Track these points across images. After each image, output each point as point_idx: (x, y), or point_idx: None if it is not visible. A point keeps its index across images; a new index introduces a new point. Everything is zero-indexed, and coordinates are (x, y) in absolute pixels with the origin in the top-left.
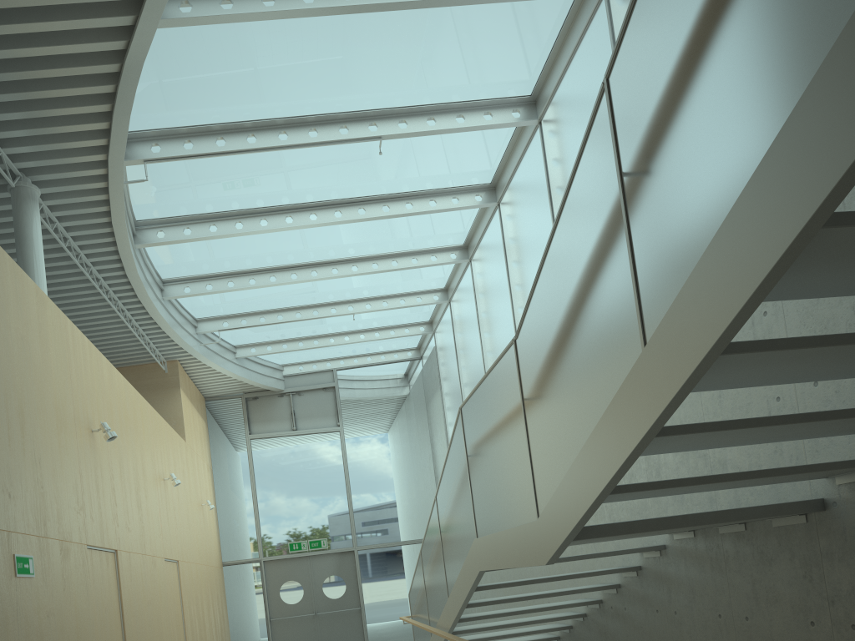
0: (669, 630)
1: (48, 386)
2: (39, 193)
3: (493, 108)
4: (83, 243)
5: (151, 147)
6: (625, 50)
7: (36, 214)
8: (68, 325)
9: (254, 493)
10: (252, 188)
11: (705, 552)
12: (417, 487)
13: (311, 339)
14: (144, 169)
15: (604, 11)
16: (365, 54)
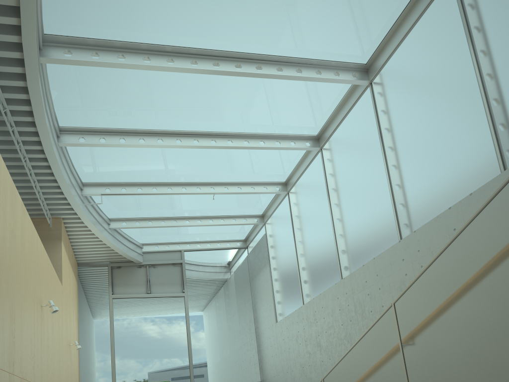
0: None
1: None
2: None
3: None
4: None
5: None
6: None
7: None
8: None
9: (112, 341)
10: (168, 12)
11: None
12: (242, 342)
13: (171, 219)
14: None
15: None
16: None
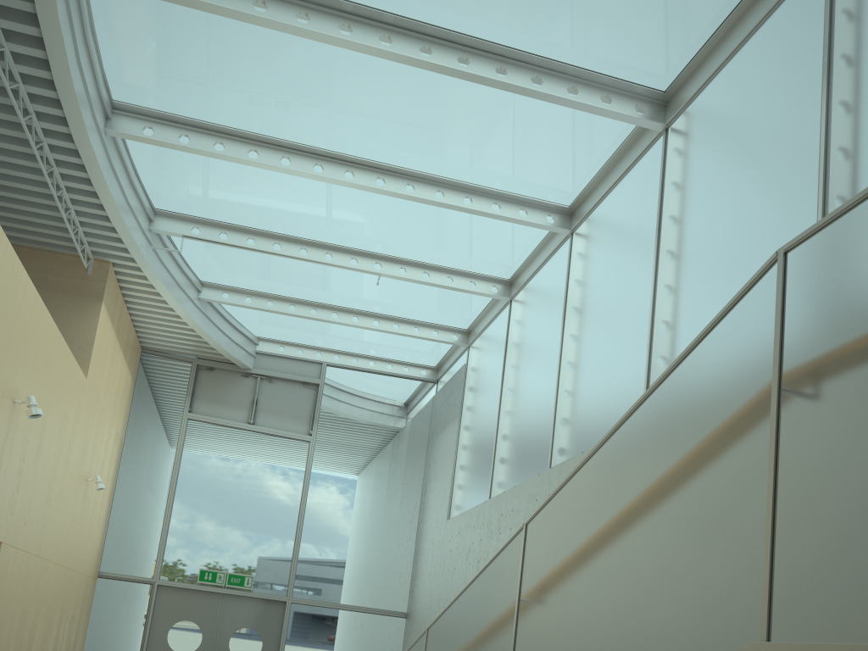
0: None
1: None
2: None
3: None
4: None
5: None
6: None
7: None
8: None
9: (171, 490)
10: None
11: None
12: (391, 541)
13: (308, 306)
14: None
15: None
16: None
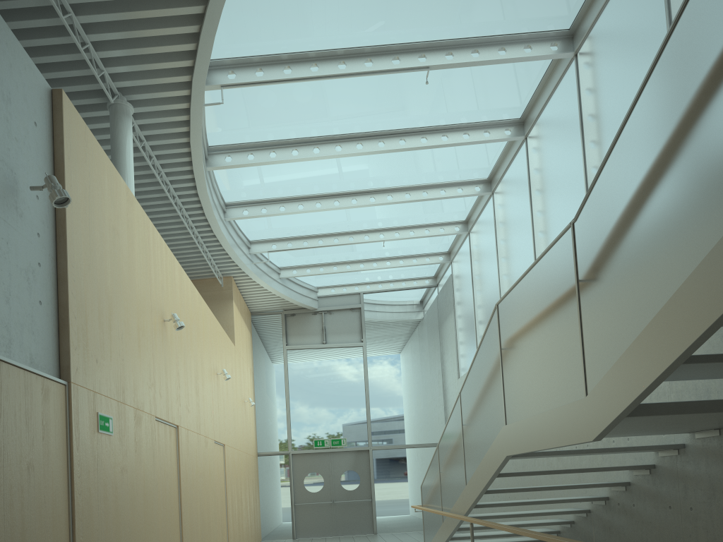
0: (682, 525)
1: (131, 274)
2: (133, 110)
3: (533, 41)
4: (164, 162)
5: (228, 74)
6: None
7: (129, 129)
8: (149, 226)
9: (287, 396)
10: (309, 117)
11: None
12: (427, 398)
13: (344, 264)
14: (219, 97)
15: None
16: None
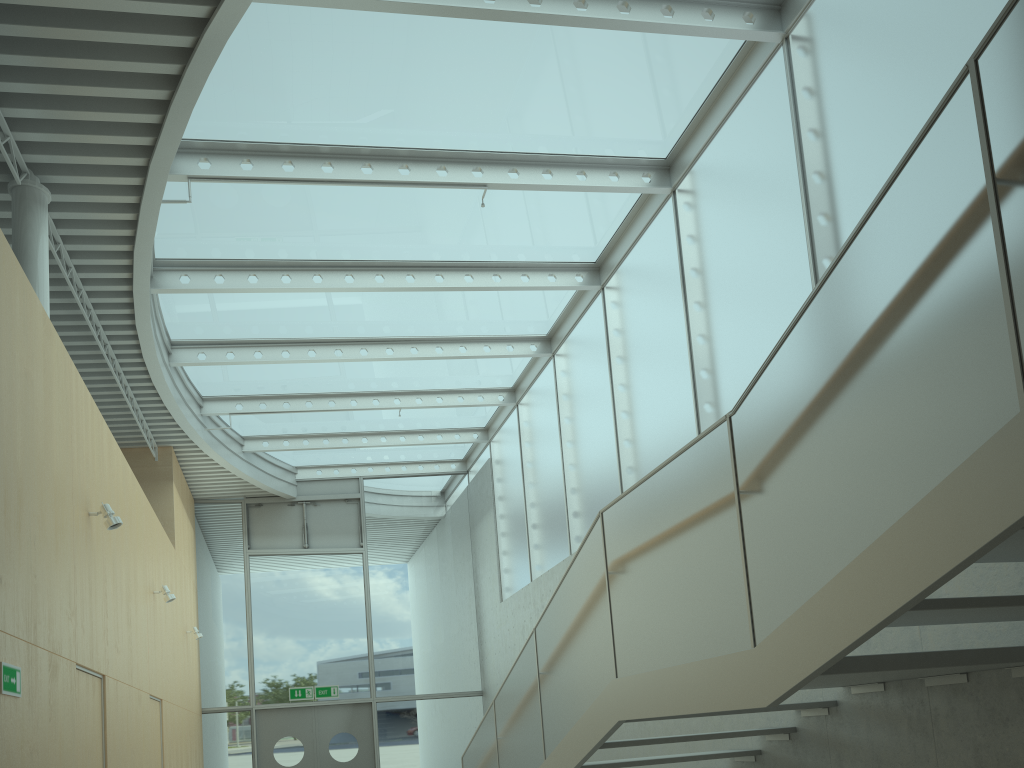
0: None
1: (48, 443)
2: (50, 198)
3: (621, 168)
4: (88, 276)
5: (198, 162)
6: (1021, 17)
7: (44, 224)
8: (72, 371)
9: (249, 623)
10: (311, 233)
11: (901, 709)
12: (455, 628)
13: (340, 436)
14: (180, 191)
15: (781, 61)
16: (487, 79)
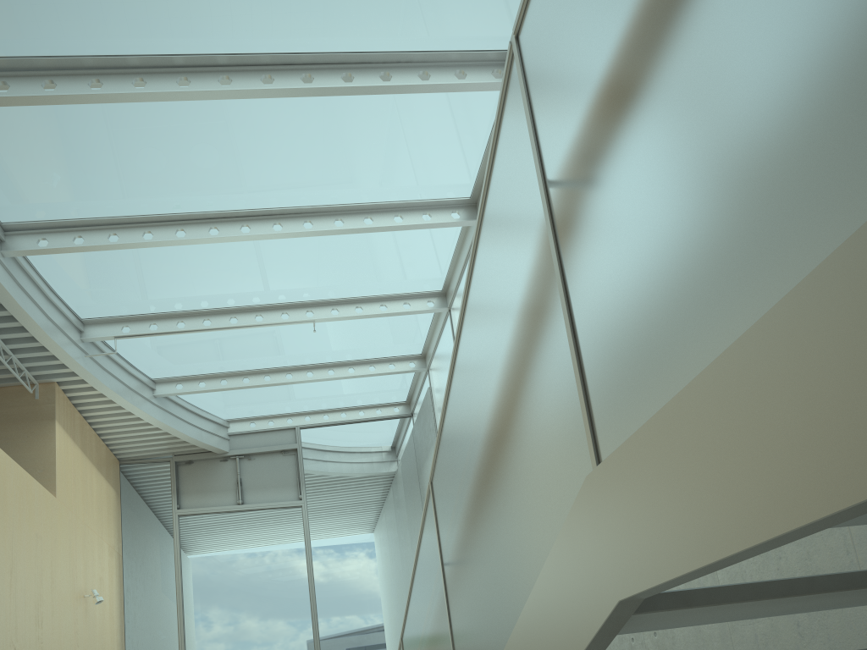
0: None
1: None
2: None
3: None
4: None
5: None
6: None
7: None
8: None
9: (179, 589)
10: None
11: None
12: (407, 582)
13: (261, 374)
14: None
15: None
16: None
